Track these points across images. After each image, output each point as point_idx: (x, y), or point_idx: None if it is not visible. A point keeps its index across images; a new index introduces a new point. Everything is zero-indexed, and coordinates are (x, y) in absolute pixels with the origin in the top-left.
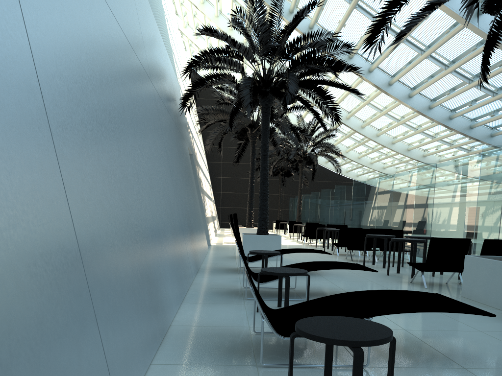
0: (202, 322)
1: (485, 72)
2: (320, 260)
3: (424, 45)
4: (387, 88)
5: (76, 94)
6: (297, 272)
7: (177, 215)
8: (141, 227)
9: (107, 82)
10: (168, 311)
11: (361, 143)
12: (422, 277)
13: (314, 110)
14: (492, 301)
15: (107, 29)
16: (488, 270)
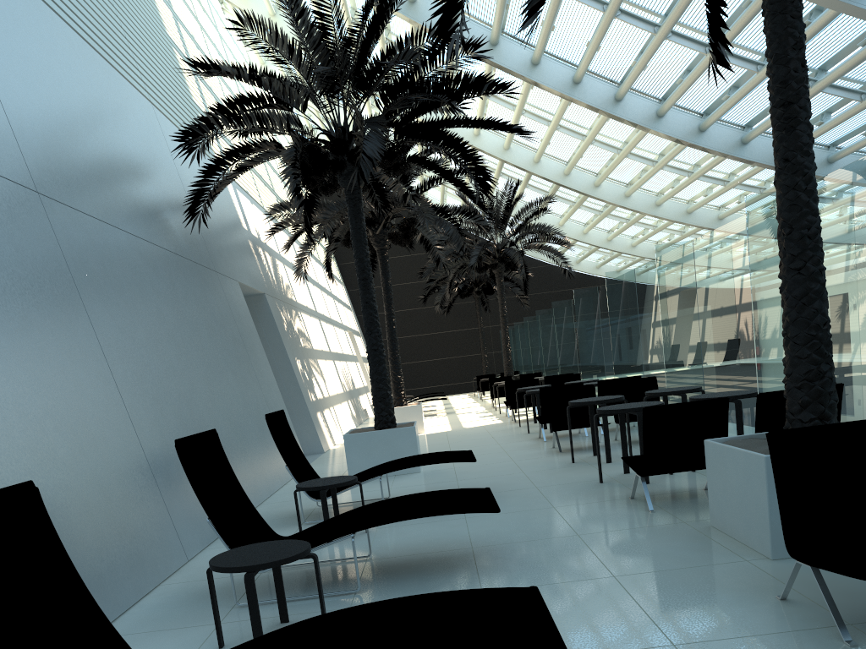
0: None
1: (717, 48)
2: (501, 459)
3: (658, 15)
4: (613, 108)
5: None
6: (274, 560)
7: (125, 443)
8: None
9: None
10: None
11: (604, 214)
12: (644, 489)
13: (454, 178)
14: (756, 540)
15: None
16: (740, 471)
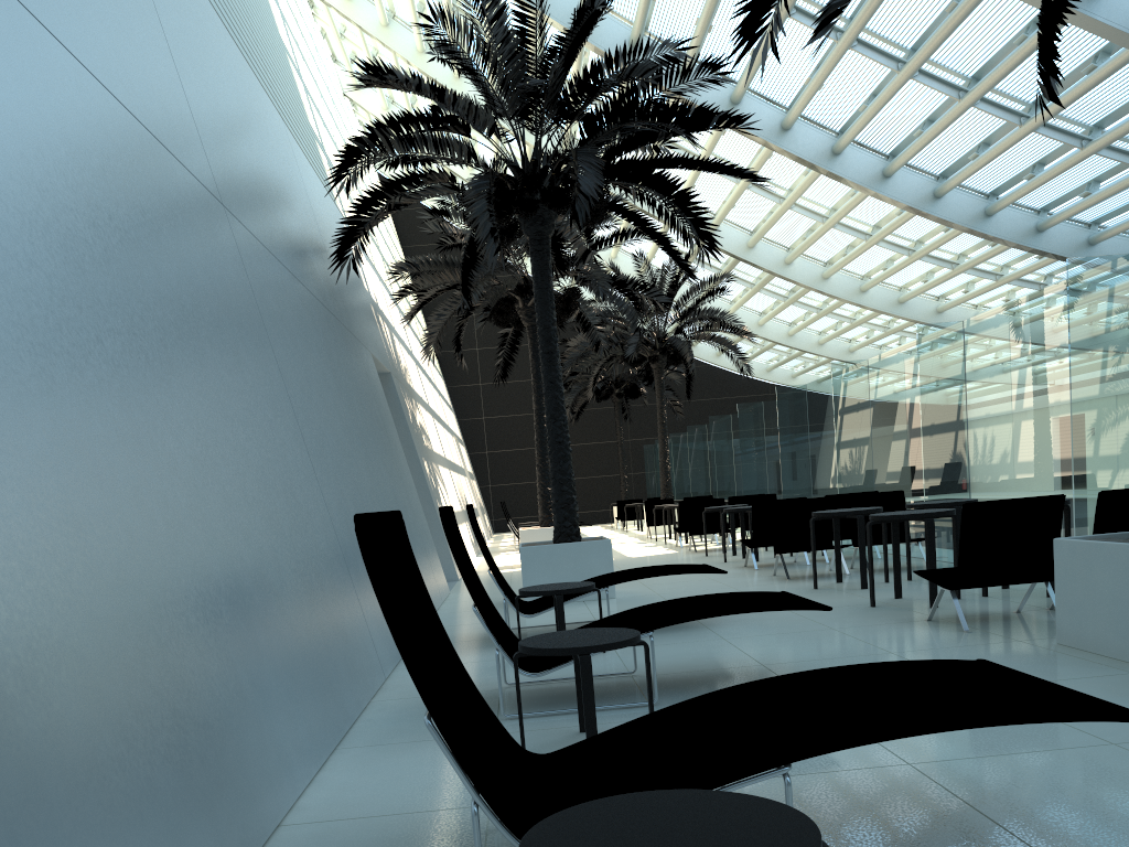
0: (367, 806)
1: (1049, 77)
2: (713, 586)
3: (902, 49)
4: (829, 162)
5: None
6: (611, 642)
7: (324, 525)
8: (151, 579)
9: None
10: (273, 788)
11: (790, 301)
12: (955, 605)
13: (658, 233)
14: None
15: (9, 61)
16: (1117, 570)
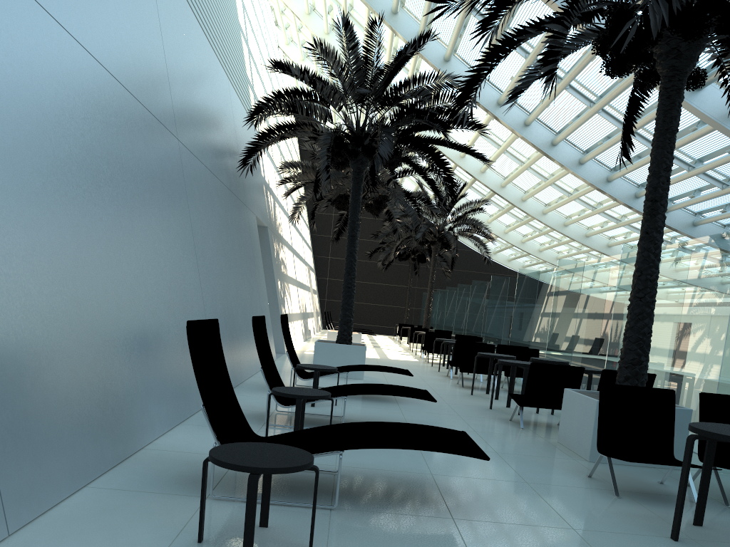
0: (184, 448)
1: (625, 147)
2: (420, 383)
3: (594, 95)
4: (548, 149)
5: (1, 180)
6: (313, 395)
7: (199, 312)
8: (105, 328)
9: (68, 157)
10: (143, 431)
11: (523, 222)
12: (520, 414)
13: (428, 178)
14: (582, 450)
15: (83, 89)
16: (582, 409)
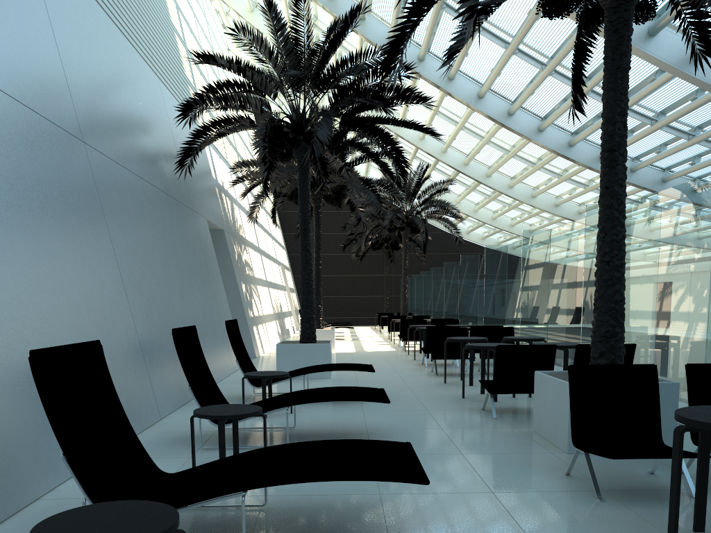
0: None
1: (576, 99)
2: (392, 375)
3: (545, 57)
4: (506, 120)
5: None
6: (238, 414)
7: (127, 329)
8: None
9: None
10: (38, 478)
11: (492, 198)
12: (491, 403)
13: (380, 161)
14: (559, 440)
15: None
16: (554, 393)
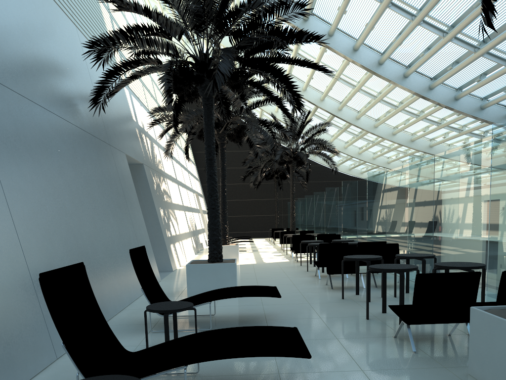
0: None
1: (488, 11)
2: (291, 290)
3: (415, 9)
4: (376, 68)
5: None
6: None
7: (13, 266)
8: None
9: None
10: None
11: (359, 137)
12: (409, 334)
13: (276, 98)
14: None
15: None
16: None
